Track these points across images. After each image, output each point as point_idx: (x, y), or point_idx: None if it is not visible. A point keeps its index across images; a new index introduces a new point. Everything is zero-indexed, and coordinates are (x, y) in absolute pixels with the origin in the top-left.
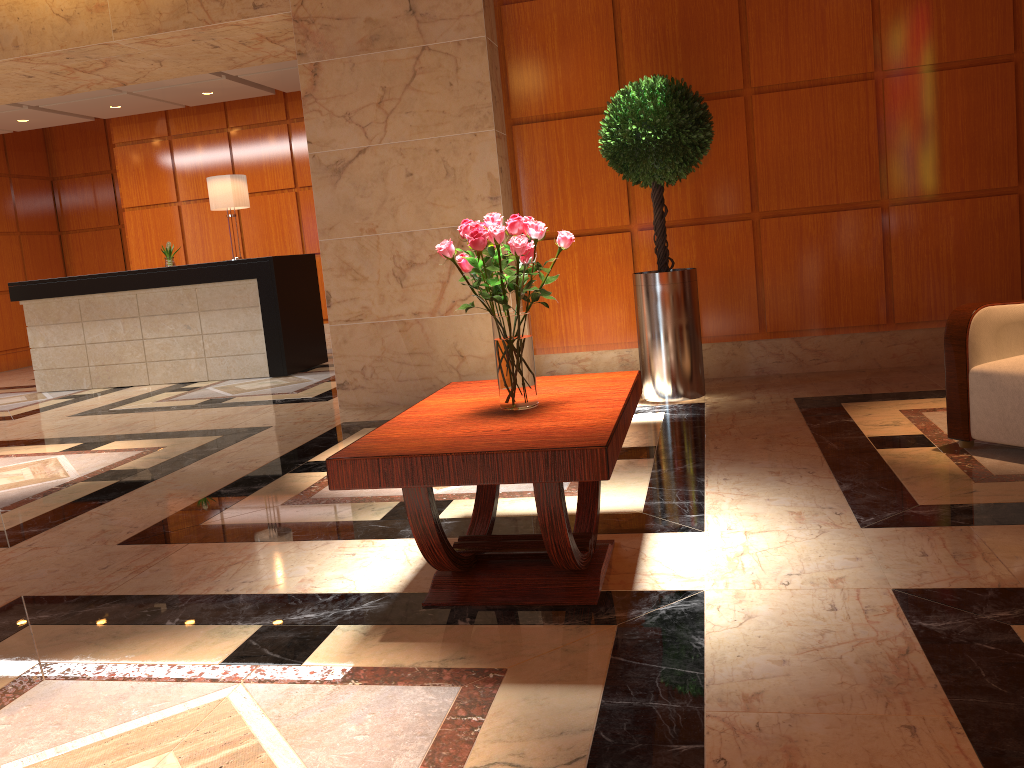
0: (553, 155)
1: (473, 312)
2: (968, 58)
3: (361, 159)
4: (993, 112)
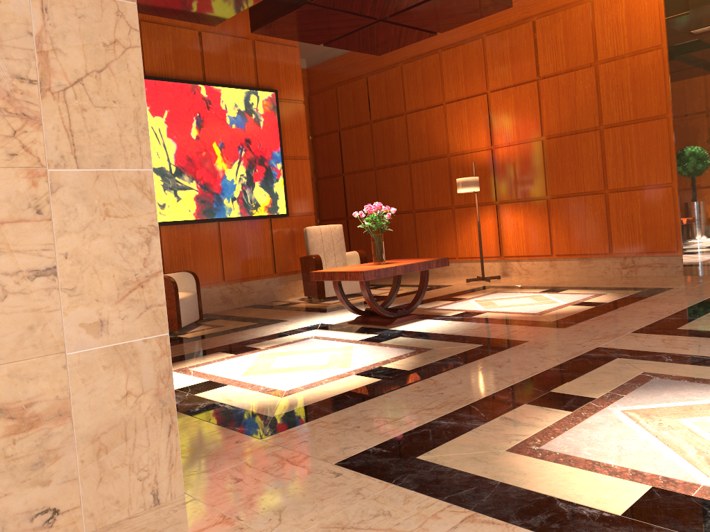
0: None
1: None
2: None
3: None
4: None
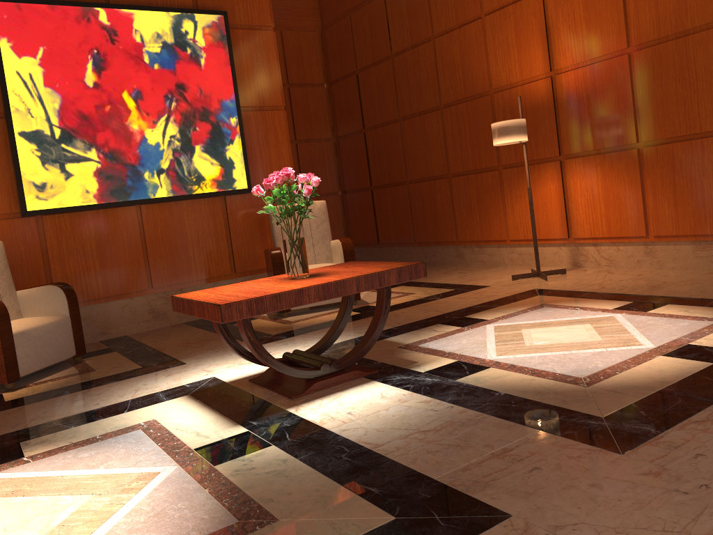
0: None
1: None
2: None
3: None
4: None
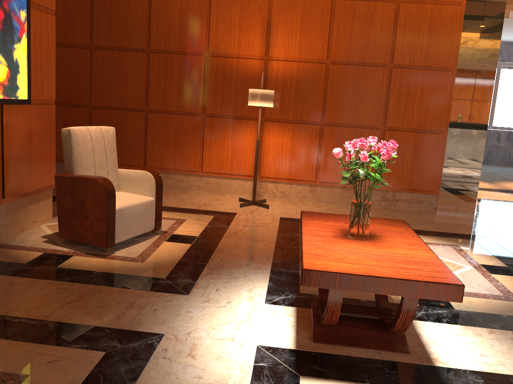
0: None
1: None
2: None
3: None
4: None
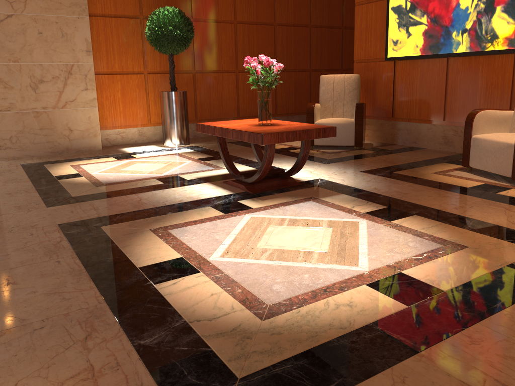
0: (108, 34)
1: (77, 108)
2: (261, 21)
3: (9, 20)
4: (268, 42)
